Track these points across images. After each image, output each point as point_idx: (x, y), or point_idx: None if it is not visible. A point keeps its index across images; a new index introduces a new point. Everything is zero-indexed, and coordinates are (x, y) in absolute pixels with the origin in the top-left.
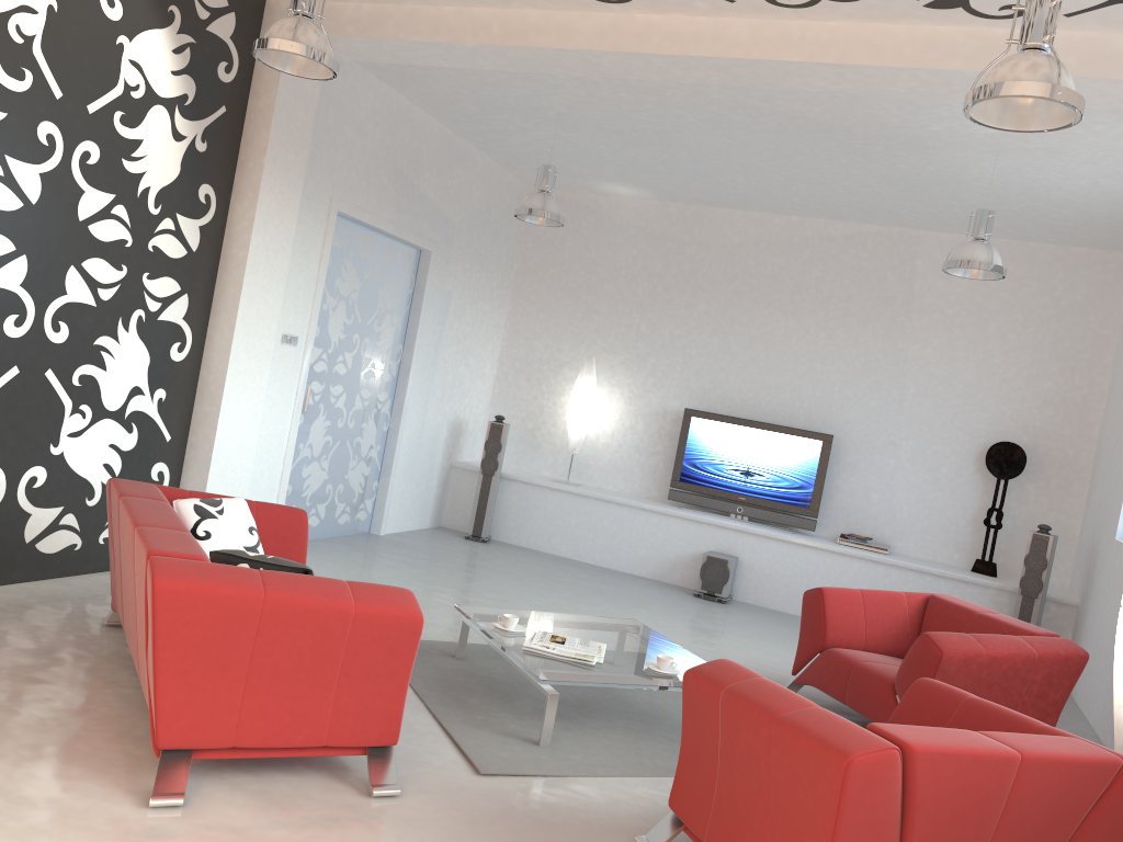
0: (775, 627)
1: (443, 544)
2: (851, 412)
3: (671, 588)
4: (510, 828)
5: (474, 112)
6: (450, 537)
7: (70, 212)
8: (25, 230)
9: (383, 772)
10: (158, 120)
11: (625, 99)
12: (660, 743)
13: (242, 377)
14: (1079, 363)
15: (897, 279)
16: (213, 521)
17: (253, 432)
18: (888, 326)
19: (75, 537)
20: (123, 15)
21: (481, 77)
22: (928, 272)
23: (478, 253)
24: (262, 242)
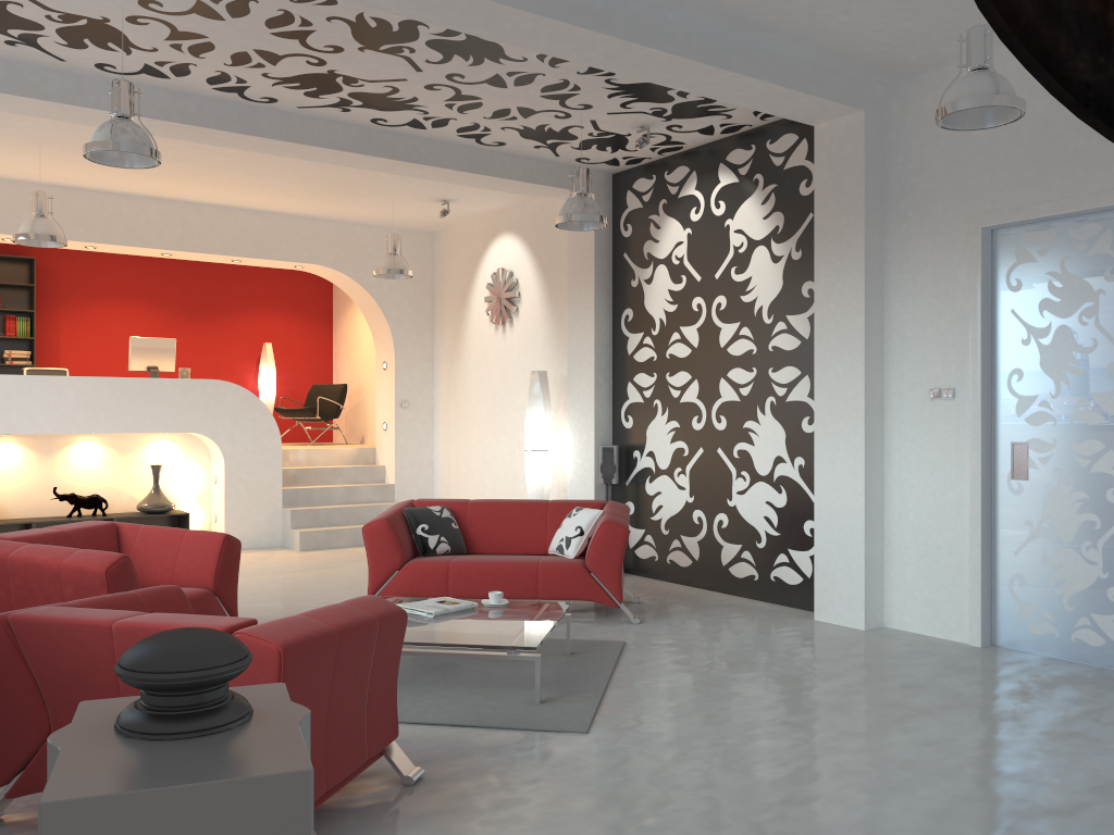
0: None
1: None
2: None
3: None
4: None
5: None
6: None
7: (715, 344)
8: (694, 364)
9: None
10: (759, 256)
11: None
12: None
13: (832, 438)
14: None
15: None
16: (567, 519)
17: (858, 492)
18: None
19: (752, 570)
20: (725, 207)
21: (891, 11)
22: None
23: None
24: (827, 311)
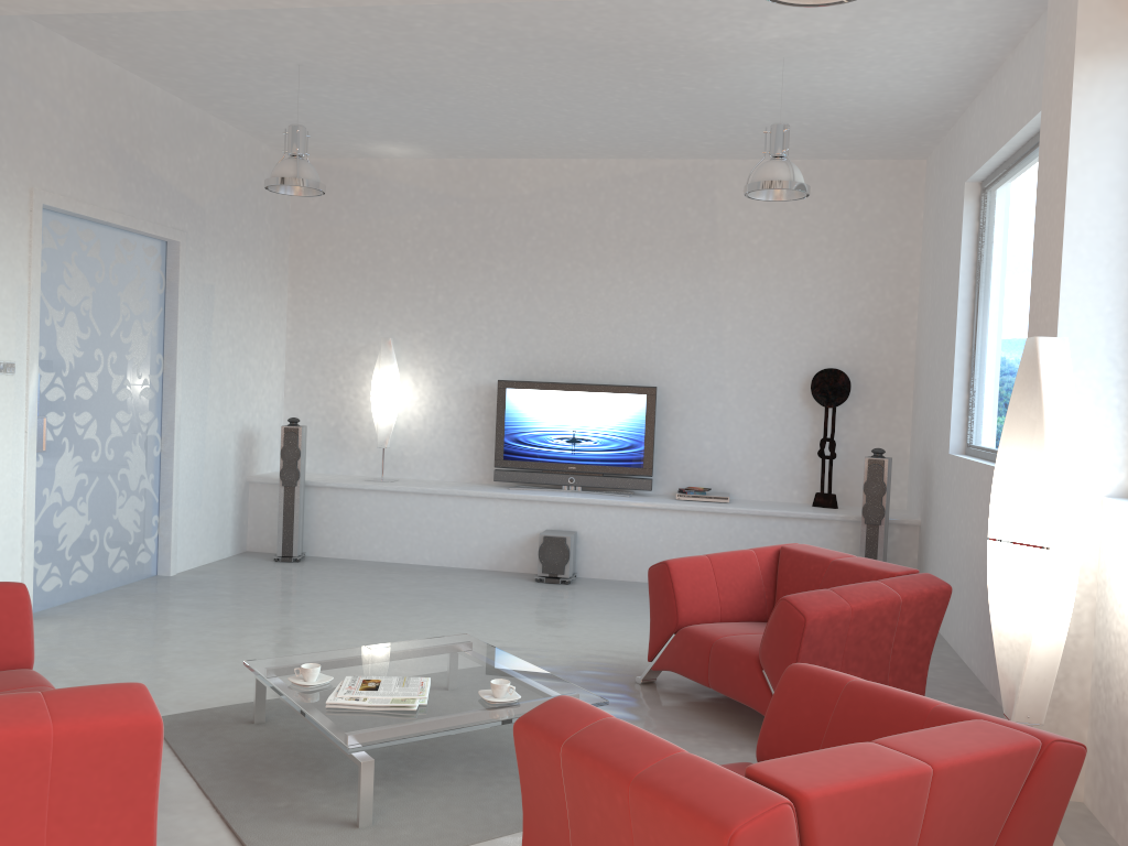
0: (625, 601)
1: (248, 573)
2: (671, 360)
3: (511, 576)
4: None
5: (200, 72)
6: (256, 563)
7: None
8: None
9: None
10: None
11: (371, 37)
12: (509, 786)
13: None
14: (887, 278)
15: (698, 213)
16: None
17: None
18: (696, 264)
19: None
20: None
21: (195, 25)
22: (728, 203)
23: (240, 238)
24: None
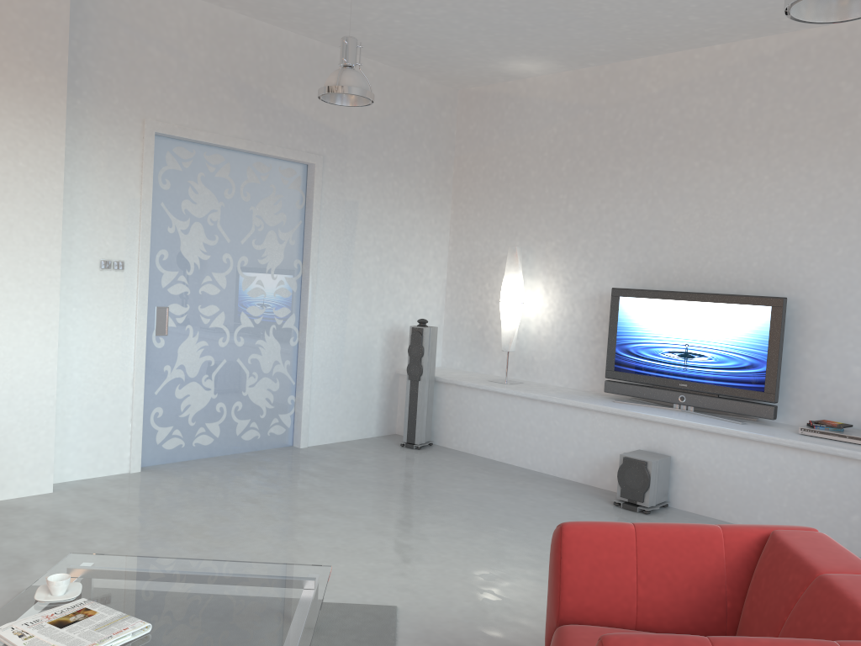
0: None
1: (362, 454)
2: (813, 266)
3: (595, 495)
4: None
5: (298, 8)
6: (384, 446)
7: None
8: None
9: None
10: None
11: None
12: None
13: (17, 306)
14: None
15: (855, 86)
16: None
17: (49, 359)
18: (850, 149)
19: None
20: None
21: None
22: None
23: (391, 161)
24: (14, 168)
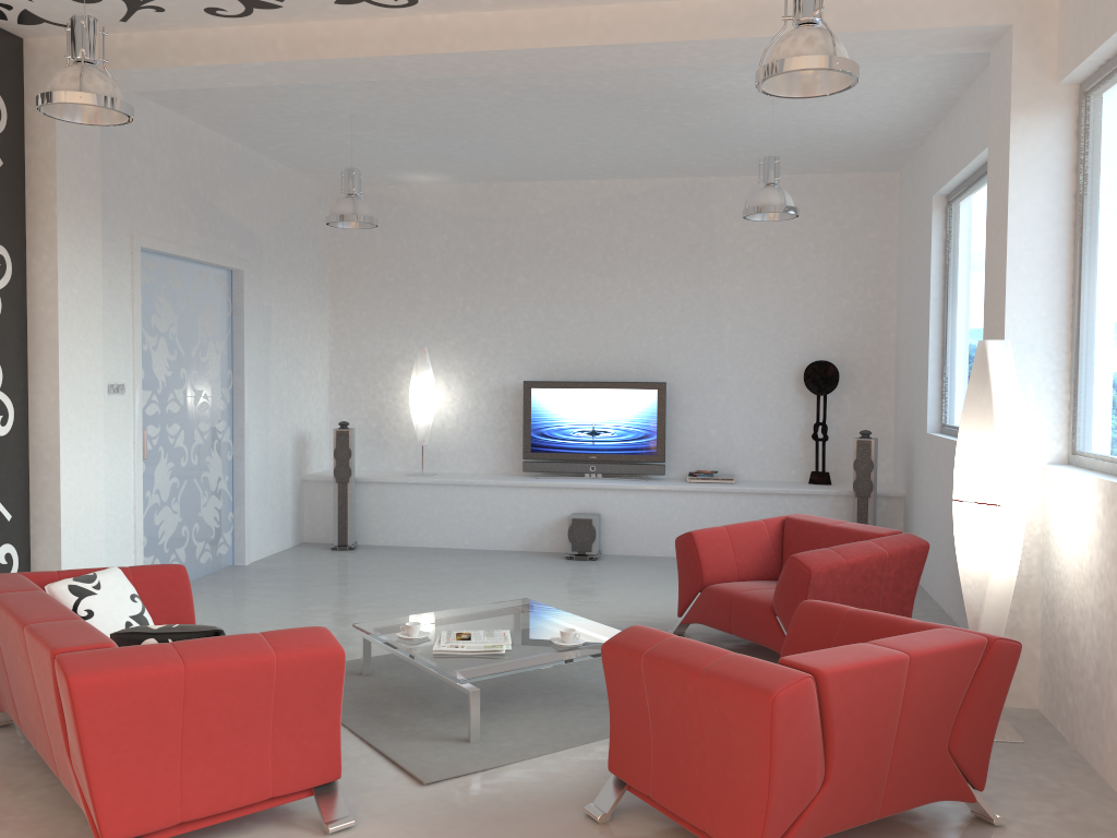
0: (648, 573)
1: (312, 560)
2: (678, 358)
3: (543, 556)
4: (468, 829)
5: (263, 123)
6: (316, 552)
7: None
8: None
9: (333, 807)
10: None
11: (419, 94)
12: (579, 711)
13: (77, 438)
14: (868, 278)
15: (698, 226)
16: (92, 598)
17: (99, 492)
18: (697, 271)
19: None
20: None
21: (268, 89)
22: (724, 215)
23: (290, 263)
24: (71, 295)
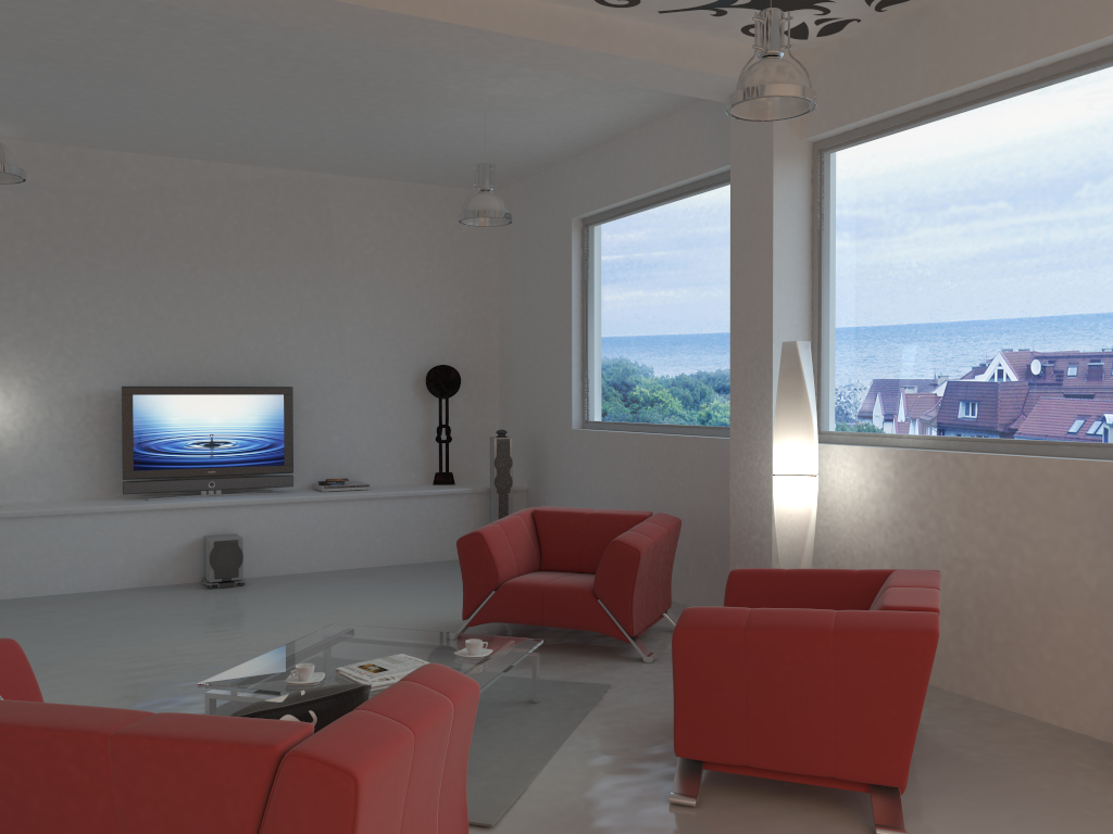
0: (321, 589)
1: None
2: (298, 361)
3: (175, 589)
4: None
5: None
6: None
7: None
8: None
9: None
10: None
11: (121, 26)
12: (502, 723)
13: None
14: (475, 288)
15: (315, 223)
16: None
17: None
18: (316, 270)
19: None
20: None
21: None
22: (342, 215)
23: None
24: None
